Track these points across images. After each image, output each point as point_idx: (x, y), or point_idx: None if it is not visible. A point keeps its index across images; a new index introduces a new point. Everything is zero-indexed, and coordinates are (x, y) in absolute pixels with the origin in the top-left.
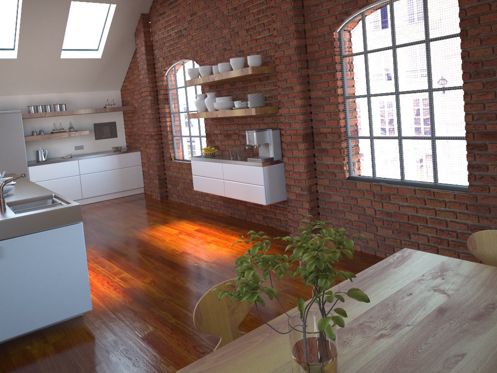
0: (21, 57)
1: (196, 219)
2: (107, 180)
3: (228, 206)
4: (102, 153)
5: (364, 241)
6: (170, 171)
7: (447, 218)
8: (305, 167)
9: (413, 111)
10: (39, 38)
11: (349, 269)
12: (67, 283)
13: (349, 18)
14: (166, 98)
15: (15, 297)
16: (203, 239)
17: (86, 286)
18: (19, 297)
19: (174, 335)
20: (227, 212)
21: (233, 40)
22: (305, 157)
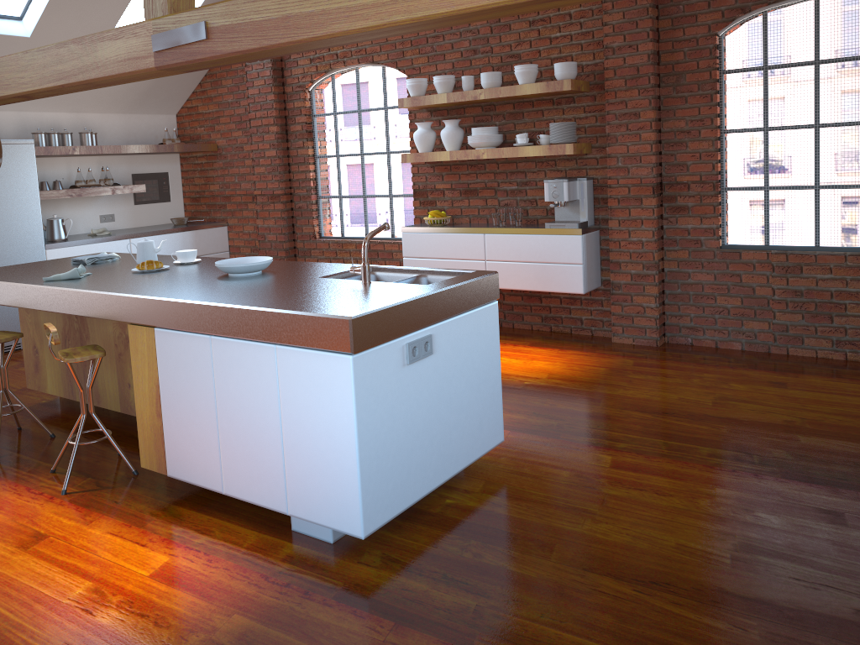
0: (39, 35)
1: None
2: None
3: None
4: (166, 228)
5: (749, 334)
6: (309, 257)
7: None
8: (655, 233)
9: None
10: (85, 1)
11: (761, 369)
12: (485, 397)
13: (744, 17)
14: (308, 130)
15: (443, 418)
16: None
17: (499, 402)
18: (447, 418)
19: (657, 459)
20: None
21: (496, 37)
22: (654, 218)
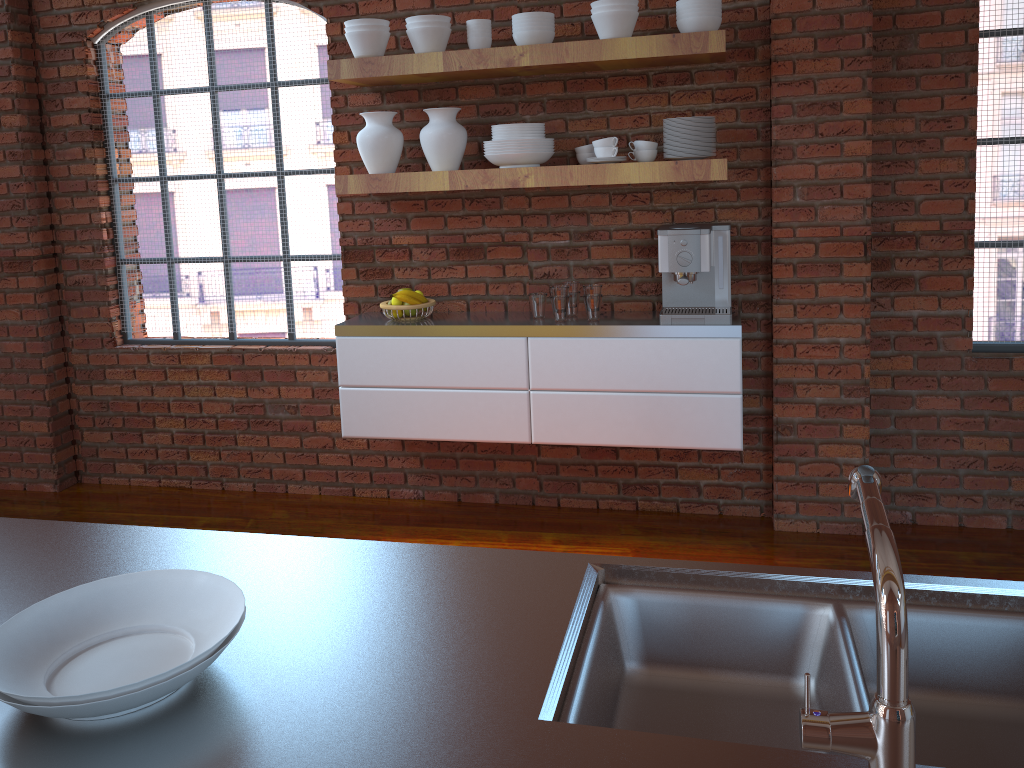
0: None
1: (364, 533)
2: None
3: (445, 473)
4: None
5: (1022, 501)
6: (102, 384)
7: None
8: (867, 328)
9: None
10: None
11: None
12: None
13: None
14: (95, 126)
15: None
16: None
17: None
18: None
19: None
20: (438, 493)
21: None
22: (865, 300)
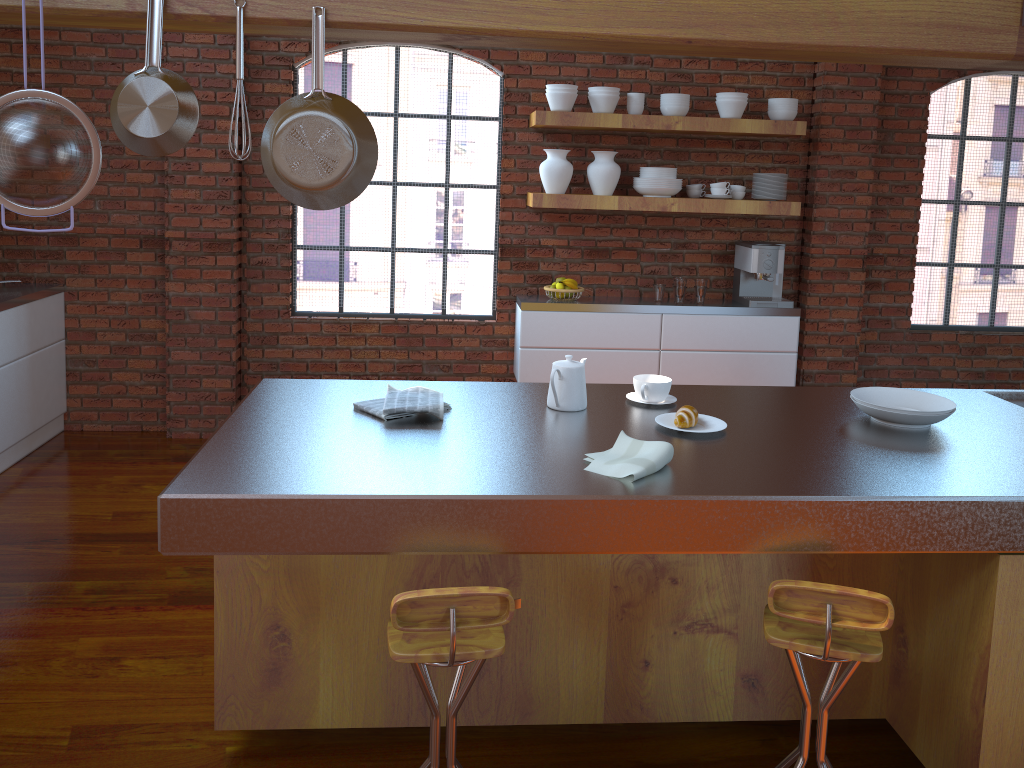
0: None
1: None
2: (7, 401)
3: None
4: None
5: None
6: (273, 348)
7: None
8: (861, 313)
9: None
10: None
11: None
12: None
13: (956, 80)
14: None
15: None
16: None
17: None
18: None
19: None
20: None
21: None
22: (860, 295)
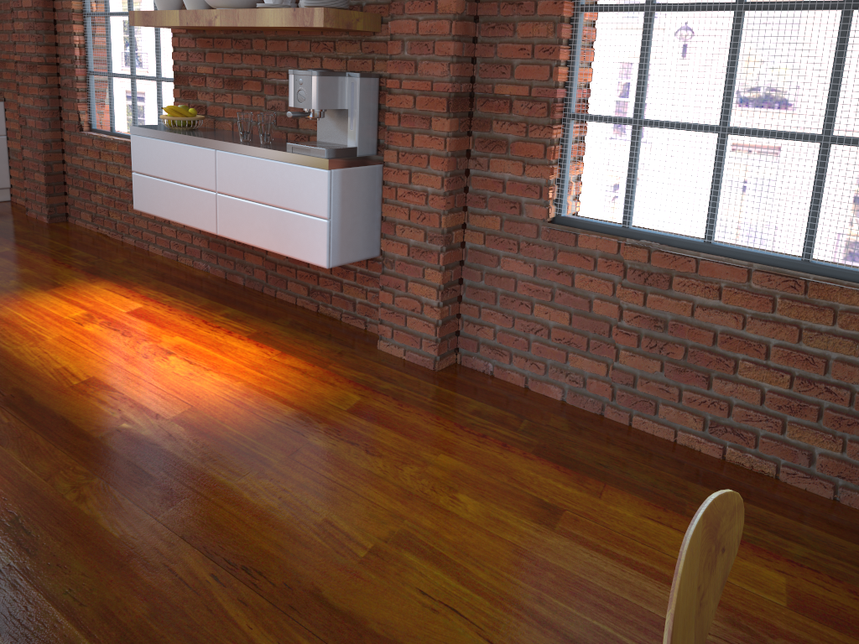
0: None
1: (137, 280)
2: None
3: (221, 255)
4: None
5: (577, 378)
6: (76, 156)
7: (830, 353)
8: (445, 181)
9: (617, 87)
10: None
11: (552, 459)
12: None
13: None
14: None
15: None
16: (150, 340)
17: None
18: None
19: None
20: (216, 270)
21: None
22: (447, 155)
